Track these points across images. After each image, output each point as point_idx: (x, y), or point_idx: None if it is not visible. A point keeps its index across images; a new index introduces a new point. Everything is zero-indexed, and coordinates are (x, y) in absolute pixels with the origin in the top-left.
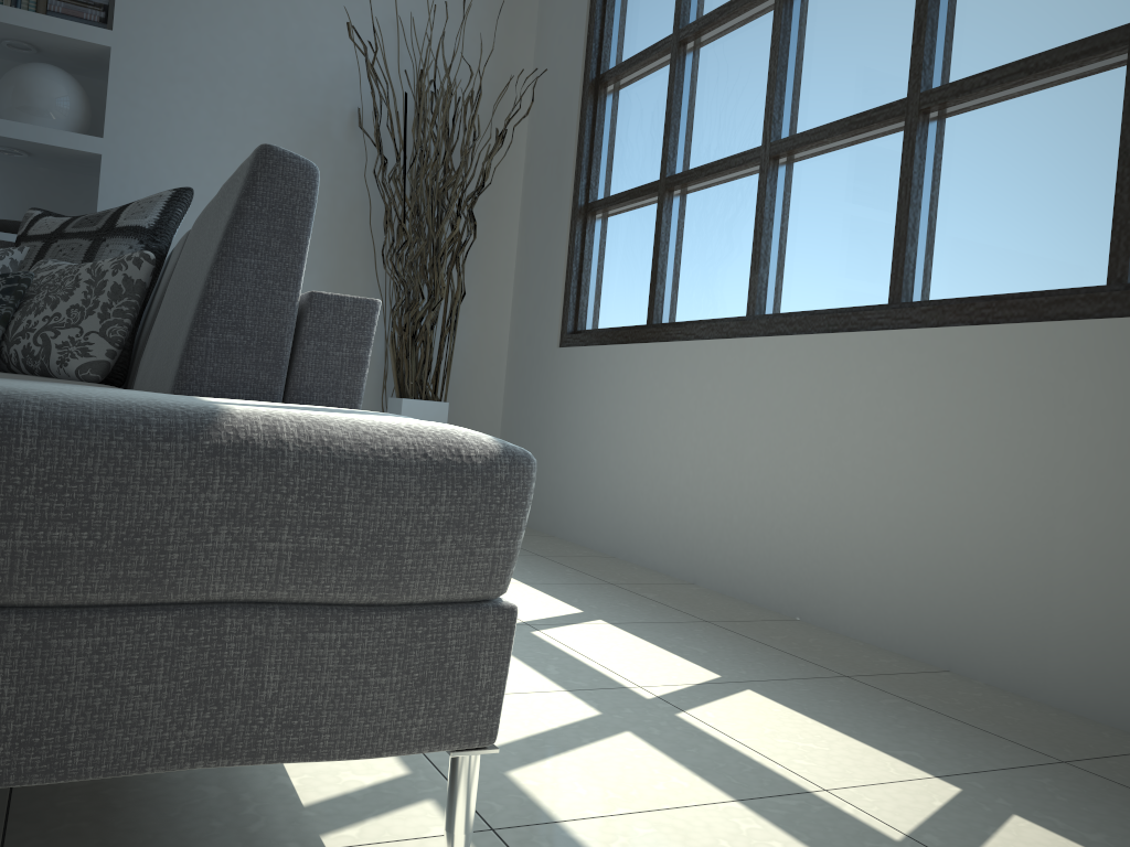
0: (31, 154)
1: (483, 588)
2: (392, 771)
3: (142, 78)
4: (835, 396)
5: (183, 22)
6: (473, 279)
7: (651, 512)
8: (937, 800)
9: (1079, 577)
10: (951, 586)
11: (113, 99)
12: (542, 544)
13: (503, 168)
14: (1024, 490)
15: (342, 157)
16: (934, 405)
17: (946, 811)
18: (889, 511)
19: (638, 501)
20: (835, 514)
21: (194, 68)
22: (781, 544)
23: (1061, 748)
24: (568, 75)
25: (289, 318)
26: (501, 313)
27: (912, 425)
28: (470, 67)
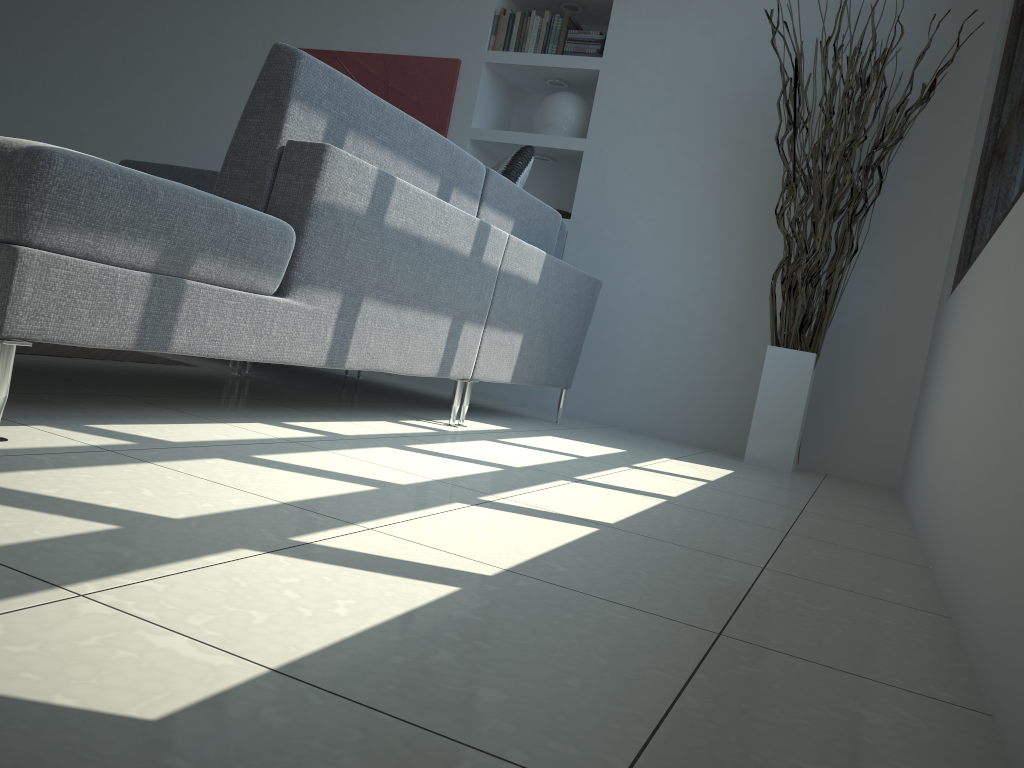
0: (555, 159)
1: (4, 232)
2: (170, 439)
3: (618, 90)
4: (995, 288)
5: (653, 41)
6: (901, 243)
7: (926, 463)
8: (434, 563)
9: (1014, 470)
10: (975, 505)
11: (595, 109)
12: (857, 498)
13: (950, 127)
14: (1022, 359)
15: (774, 133)
16: (1019, 270)
17: (408, 563)
18: (979, 419)
19: (926, 453)
20: (965, 434)
21: (657, 76)
22: (945, 479)
23: (776, 640)
24: (1006, 11)
25: (271, 158)
26: (931, 278)
27: (1008, 302)
28: (902, 27)
